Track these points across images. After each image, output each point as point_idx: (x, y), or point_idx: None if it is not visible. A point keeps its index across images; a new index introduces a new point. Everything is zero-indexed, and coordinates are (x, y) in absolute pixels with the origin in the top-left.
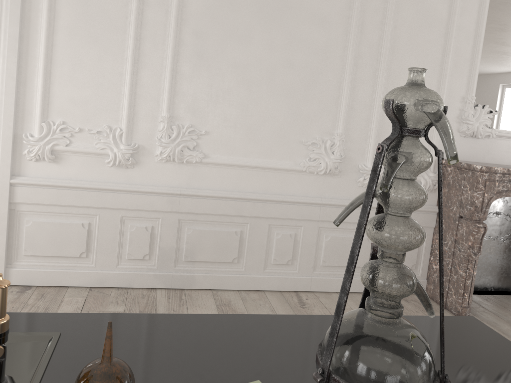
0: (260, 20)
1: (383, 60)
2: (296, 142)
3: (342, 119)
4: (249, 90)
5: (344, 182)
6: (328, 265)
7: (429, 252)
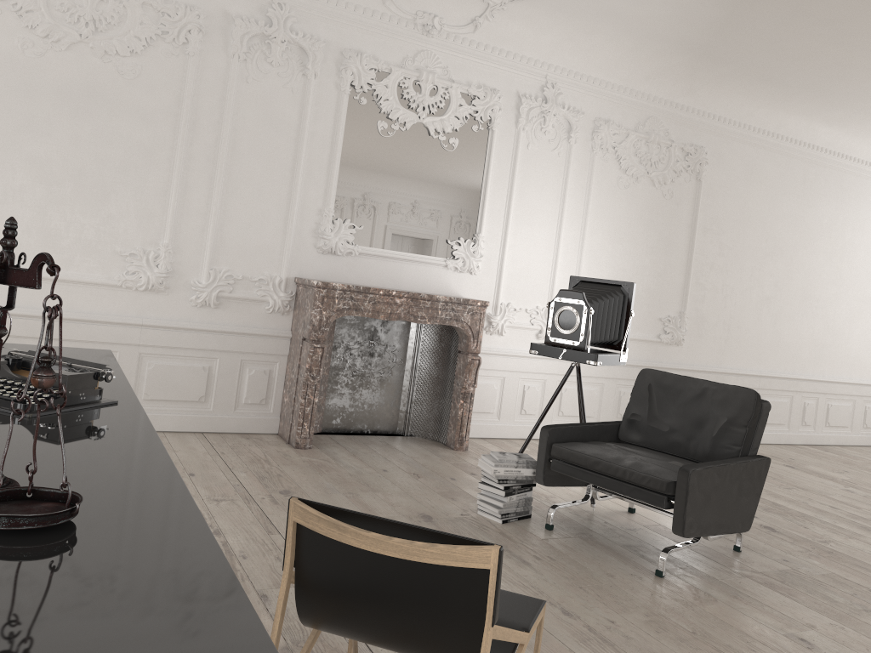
0: (64, 111)
1: (220, 164)
2: (111, 252)
3: (169, 228)
4: (49, 189)
5: (173, 301)
6: (152, 398)
7: (283, 385)
